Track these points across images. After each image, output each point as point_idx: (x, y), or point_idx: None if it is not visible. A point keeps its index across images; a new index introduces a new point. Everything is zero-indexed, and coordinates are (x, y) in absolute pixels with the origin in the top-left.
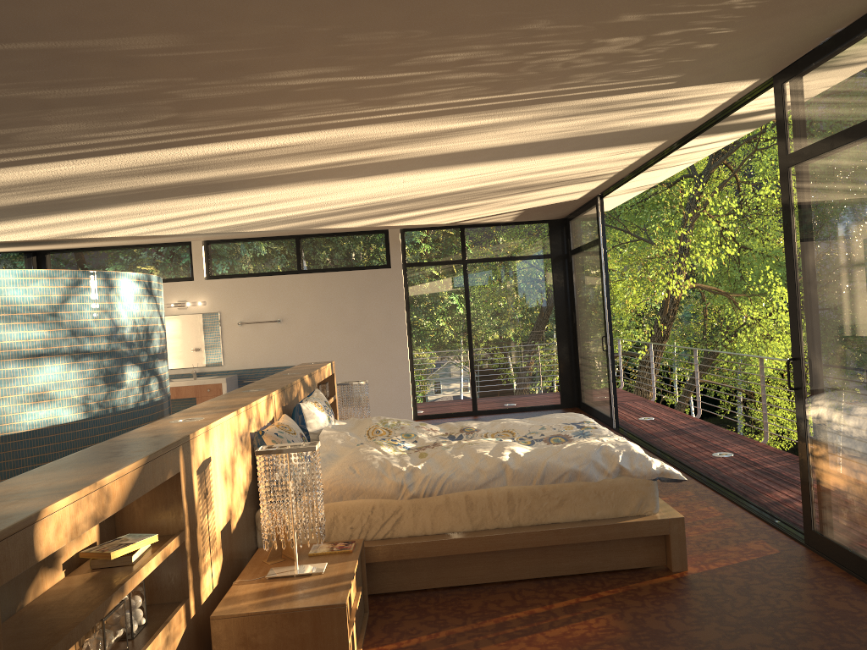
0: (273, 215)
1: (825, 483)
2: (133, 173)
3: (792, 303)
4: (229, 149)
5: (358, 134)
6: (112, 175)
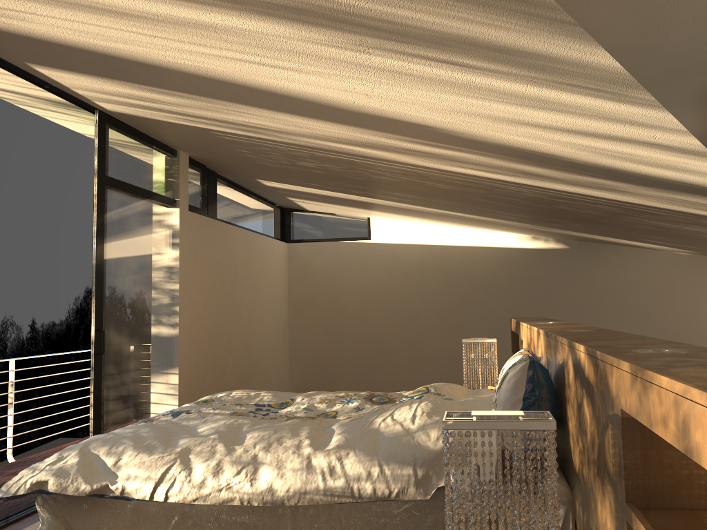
0: (539, 96)
1: (114, 417)
2: (548, 178)
3: (99, 286)
4: (491, 174)
5: (422, 162)
6: (557, 180)
